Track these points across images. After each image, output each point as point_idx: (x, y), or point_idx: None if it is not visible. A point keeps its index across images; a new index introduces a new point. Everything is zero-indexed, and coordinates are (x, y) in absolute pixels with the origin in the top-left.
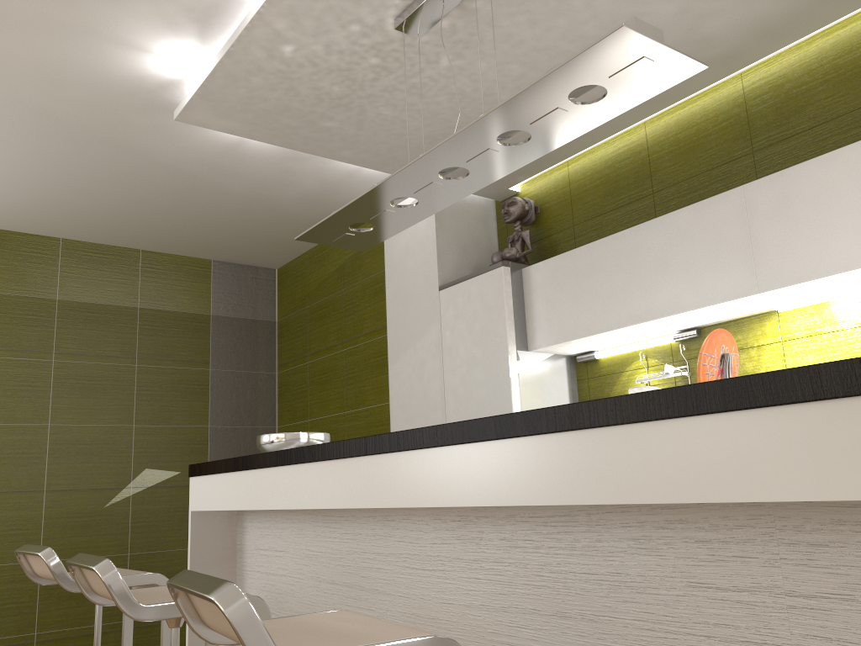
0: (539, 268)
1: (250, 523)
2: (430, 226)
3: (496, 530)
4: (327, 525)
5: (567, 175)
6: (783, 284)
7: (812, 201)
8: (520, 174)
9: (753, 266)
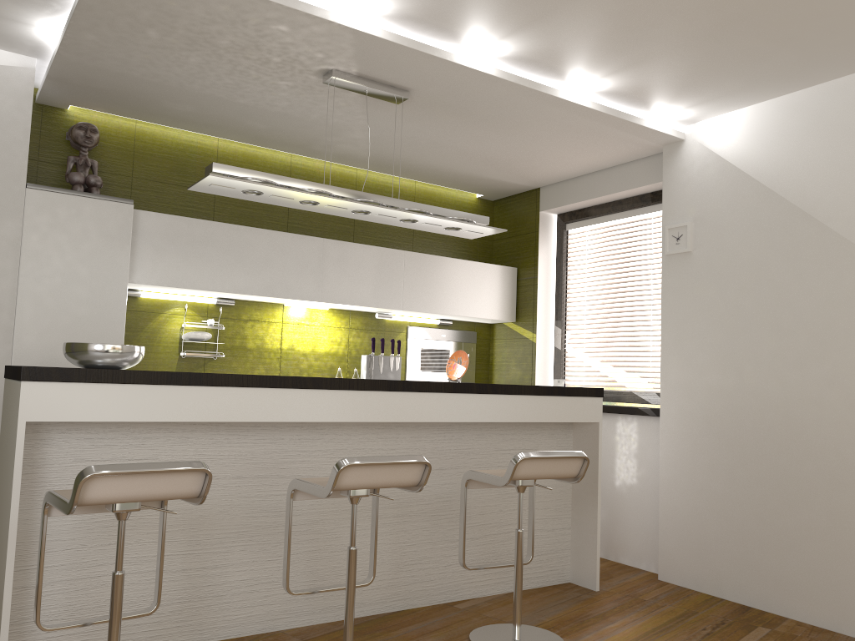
0: (150, 217)
1: (61, 434)
2: (21, 111)
3: (408, 433)
4: (234, 433)
5: (134, 130)
6: (333, 302)
7: (355, 265)
8: (107, 109)
9: (320, 286)
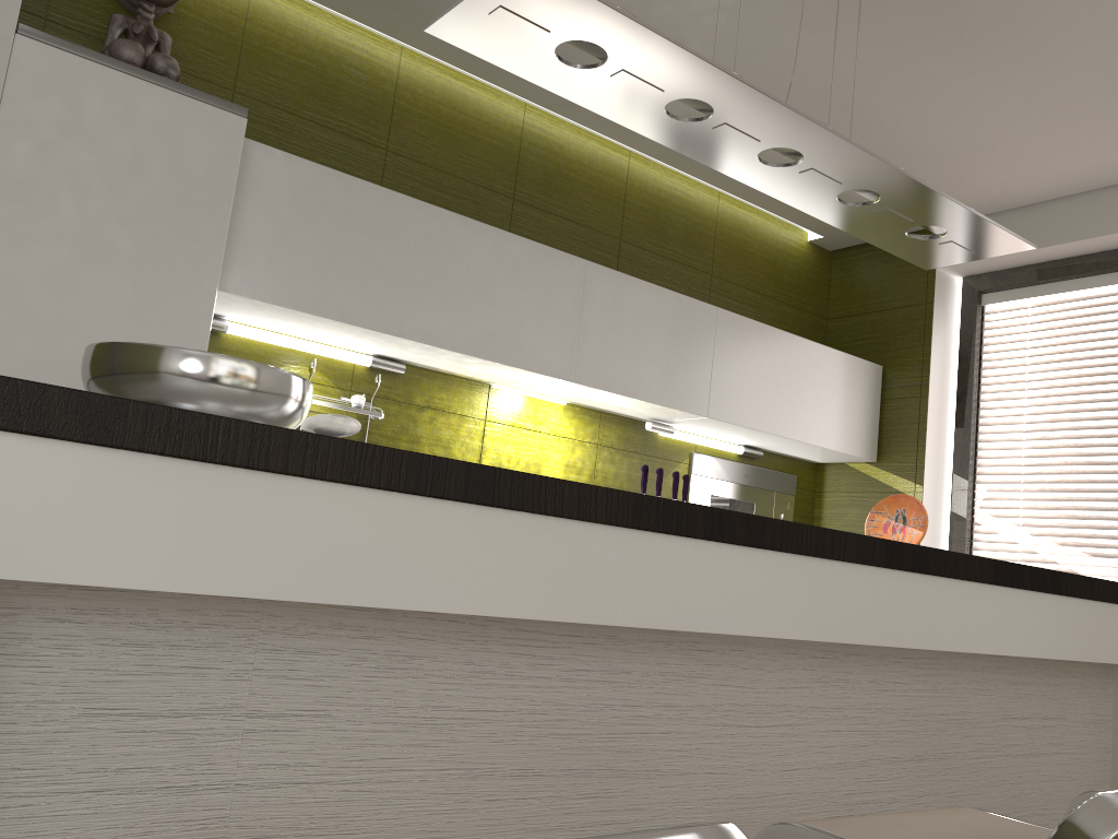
0: (273, 159)
1: (52, 627)
2: None
3: (866, 671)
4: (523, 651)
5: (248, 1)
6: (595, 385)
7: (636, 320)
8: None
9: (576, 351)
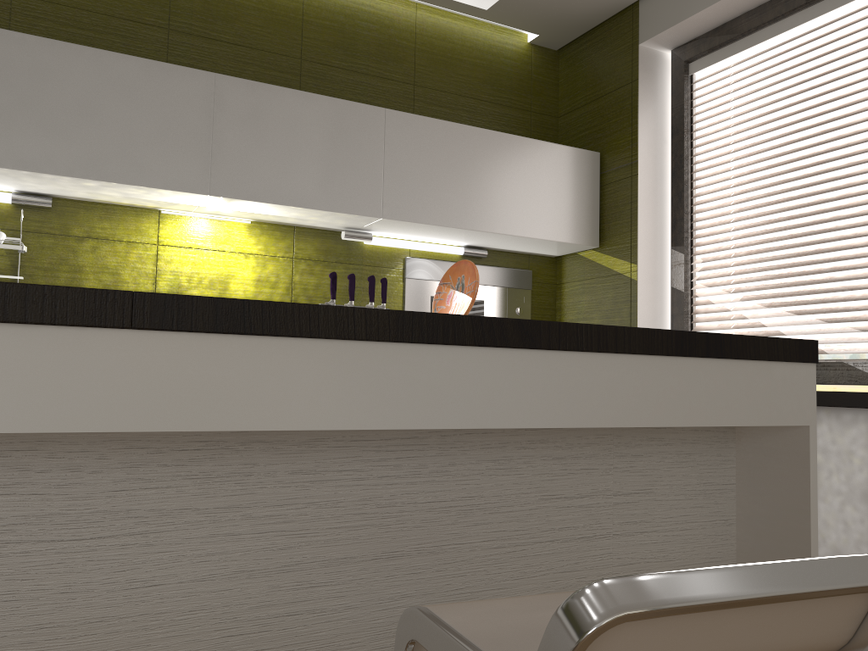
0: None
1: None
2: None
3: (285, 460)
4: None
5: None
6: (238, 196)
7: (283, 129)
8: None
9: (210, 164)
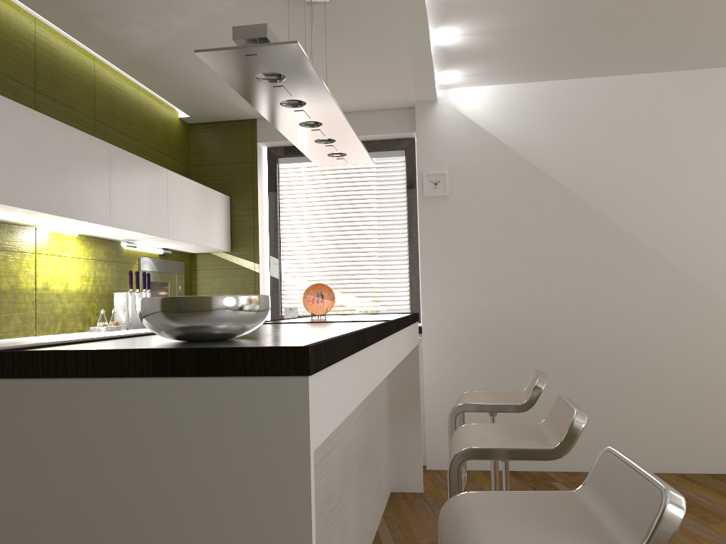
0: None
1: None
2: None
3: None
4: None
5: None
6: (120, 226)
7: (134, 182)
8: None
9: (110, 205)
